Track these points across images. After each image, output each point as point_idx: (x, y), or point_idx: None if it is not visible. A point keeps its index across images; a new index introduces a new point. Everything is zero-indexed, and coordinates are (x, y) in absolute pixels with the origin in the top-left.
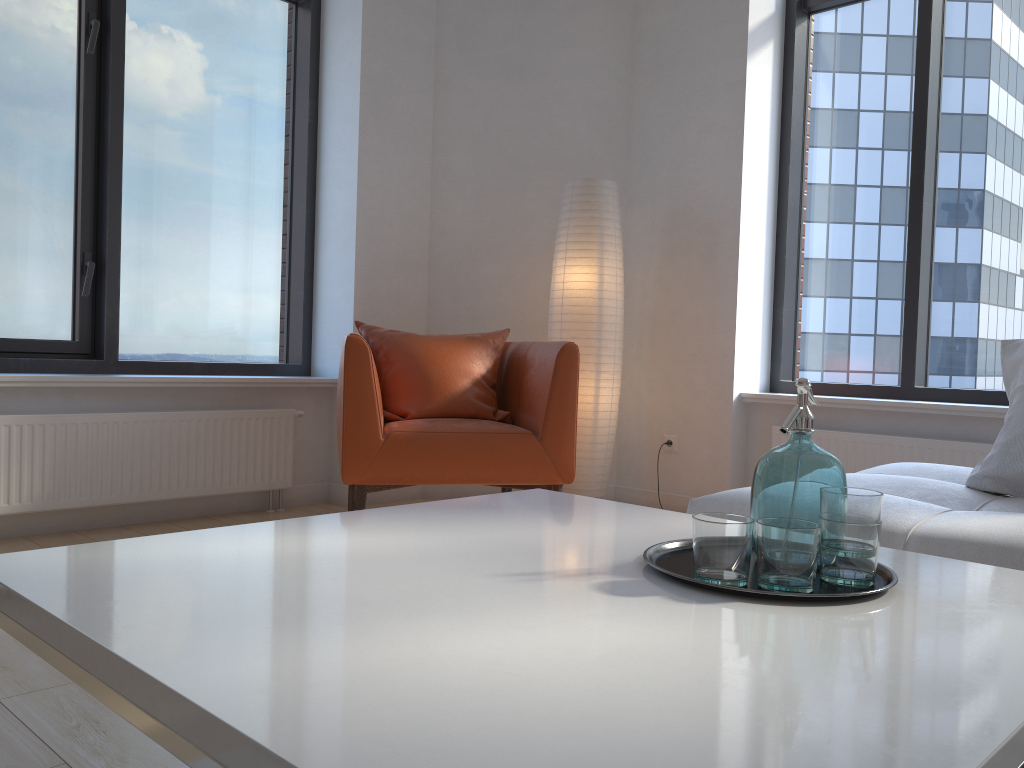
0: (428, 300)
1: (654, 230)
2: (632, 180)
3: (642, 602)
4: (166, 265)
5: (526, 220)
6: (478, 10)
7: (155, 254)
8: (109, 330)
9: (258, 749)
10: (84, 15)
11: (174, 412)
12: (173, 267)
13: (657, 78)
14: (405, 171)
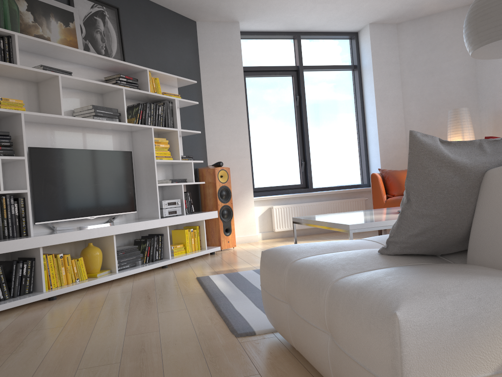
0: (407, 157)
1: (489, 120)
2: (479, 102)
3: (388, 214)
4: (323, 159)
5: (440, 124)
6: (413, 56)
7: (319, 156)
8: (309, 180)
9: (325, 222)
10: (294, 95)
11: (328, 201)
12: (325, 159)
13: (484, 64)
14: (393, 116)
